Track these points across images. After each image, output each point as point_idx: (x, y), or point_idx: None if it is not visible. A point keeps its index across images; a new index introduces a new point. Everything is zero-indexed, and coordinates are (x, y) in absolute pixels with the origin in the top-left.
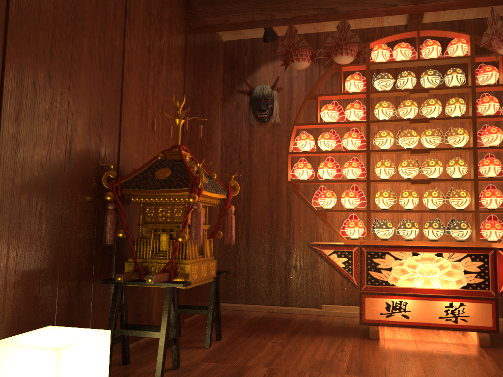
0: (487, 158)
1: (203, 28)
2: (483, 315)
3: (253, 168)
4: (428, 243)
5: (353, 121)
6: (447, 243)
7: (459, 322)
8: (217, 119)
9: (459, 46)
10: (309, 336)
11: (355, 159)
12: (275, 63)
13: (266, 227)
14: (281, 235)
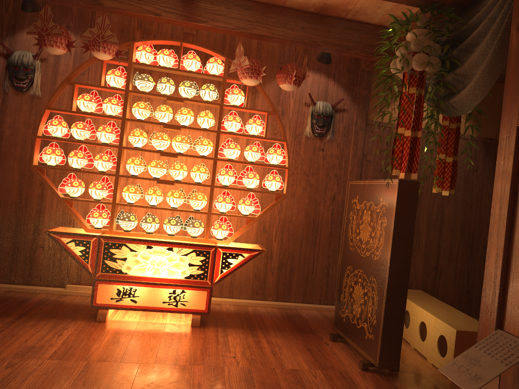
0: (225, 168)
1: None
2: (199, 301)
3: (4, 140)
4: (165, 237)
5: (109, 116)
6: (181, 238)
7: (179, 306)
8: None
9: (214, 66)
10: (35, 319)
11: (109, 152)
12: None
13: (14, 203)
14: (30, 213)
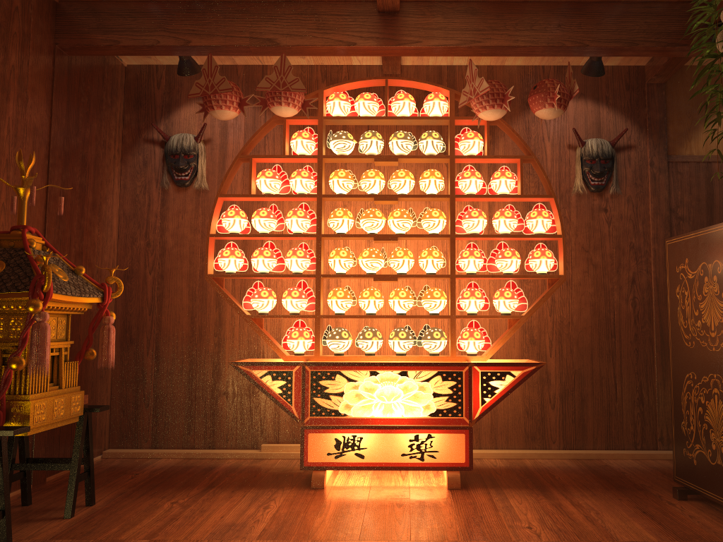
0: (467, 248)
1: (81, 48)
2: (454, 449)
3: (167, 253)
4: (393, 358)
5: (300, 195)
6: (417, 358)
7: (426, 459)
8: (112, 179)
9: (435, 104)
10: (229, 489)
11: (304, 246)
12: None
13: (186, 337)
14: (206, 348)
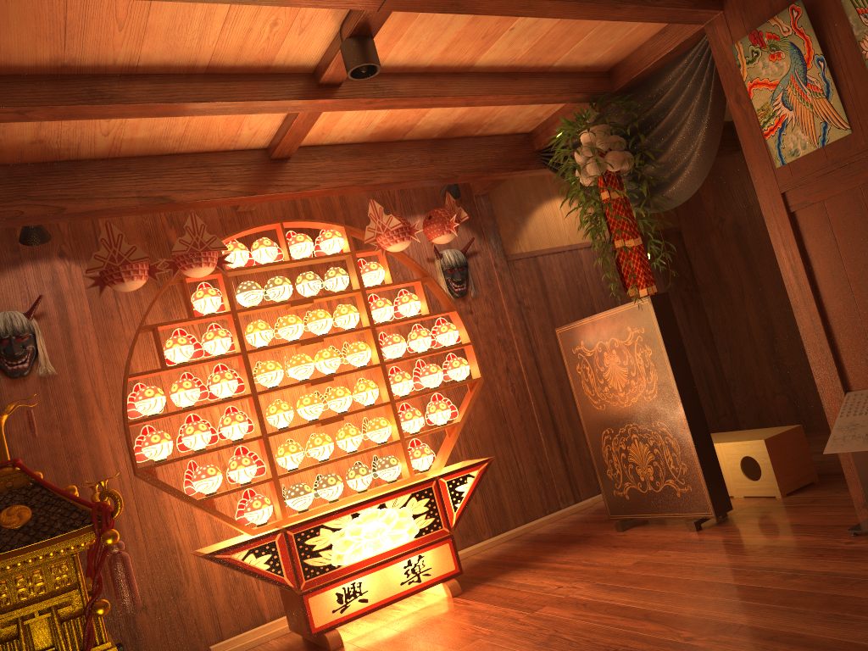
0: (397, 373)
1: None
2: (444, 560)
3: None
4: (360, 496)
5: (223, 356)
6: (382, 489)
7: (423, 579)
8: None
9: (336, 241)
10: None
11: (232, 409)
12: (21, 271)
13: None
14: None
